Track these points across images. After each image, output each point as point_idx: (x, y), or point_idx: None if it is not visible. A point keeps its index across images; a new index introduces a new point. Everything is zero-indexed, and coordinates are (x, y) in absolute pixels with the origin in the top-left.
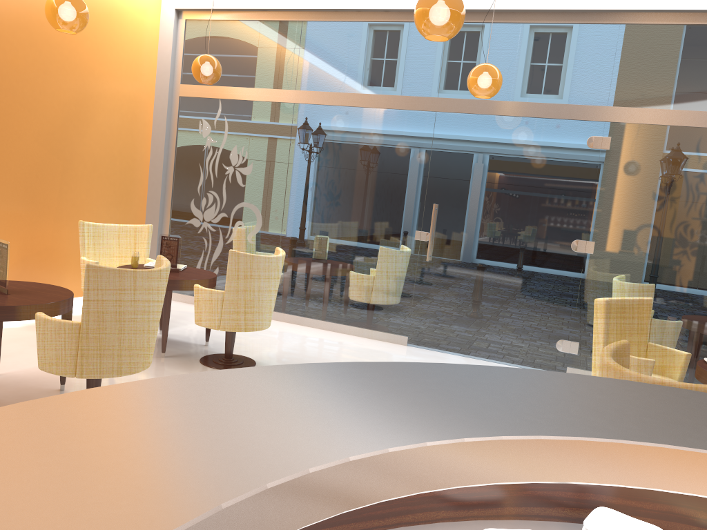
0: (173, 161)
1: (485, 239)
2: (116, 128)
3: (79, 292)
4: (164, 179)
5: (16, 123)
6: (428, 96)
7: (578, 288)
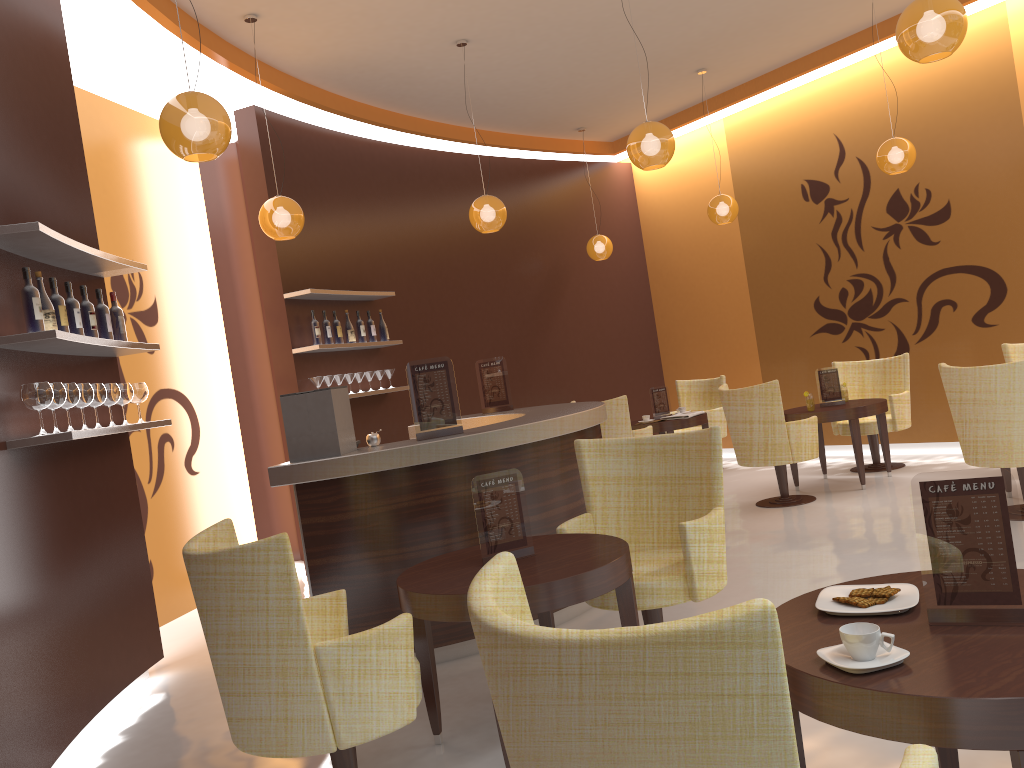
0: None
1: None
2: None
3: None
4: None
5: None
6: None
7: None
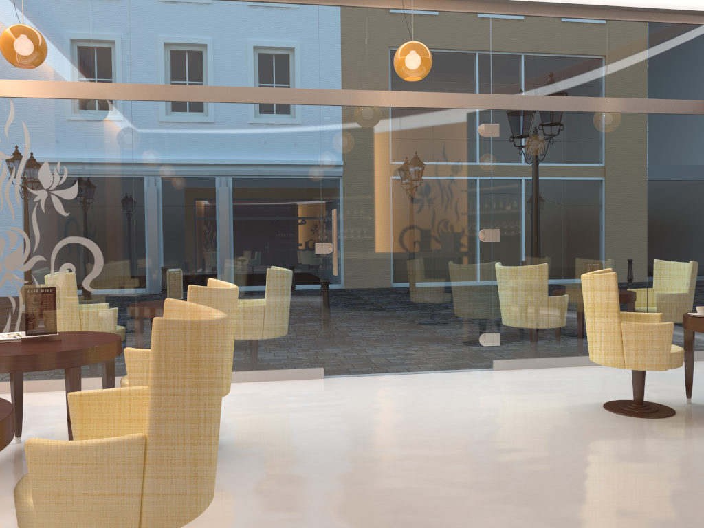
0: None
1: (393, 242)
2: None
3: None
4: None
5: None
6: (308, 87)
7: (491, 278)
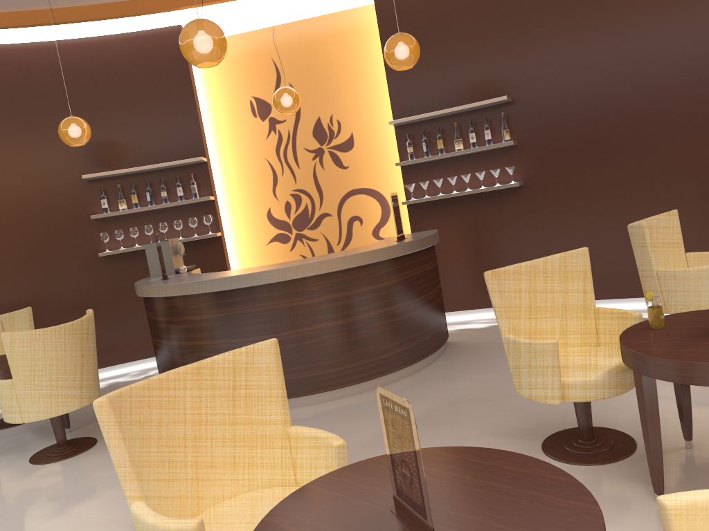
0: None
1: None
2: None
3: None
4: None
5: None
6: None
7: None
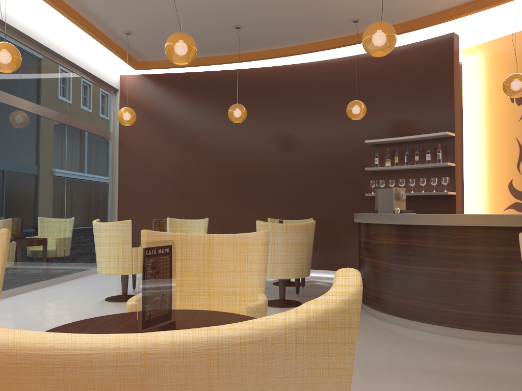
0: None
1: None
2: None
3: None
4: None
5: None
6: None
7: None
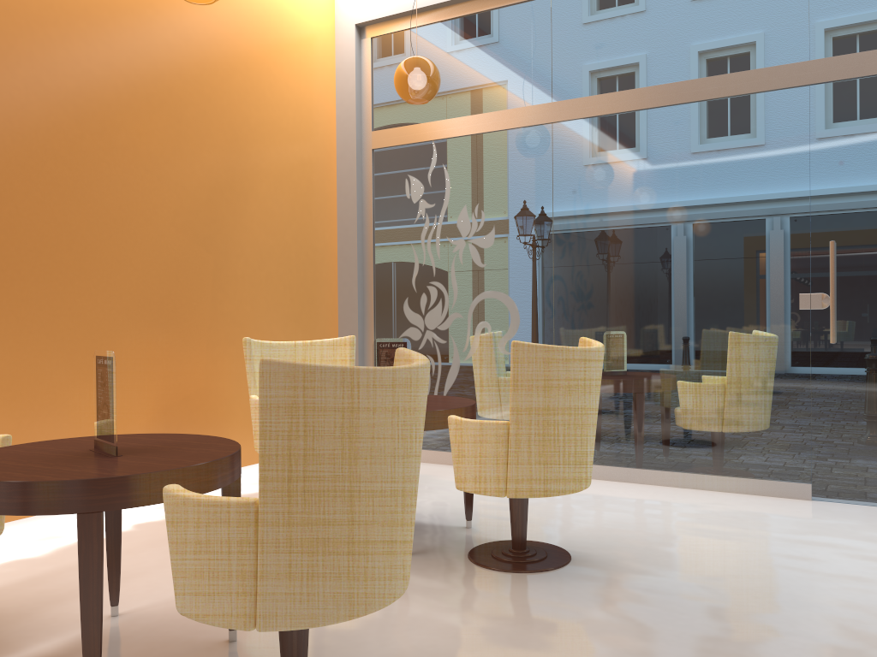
0: (371, 247)
1: None
2: (286, 202)
3: (252, 457)
4: (361, 274)
5: (141, 197)
6: (790, 62)
7: None
